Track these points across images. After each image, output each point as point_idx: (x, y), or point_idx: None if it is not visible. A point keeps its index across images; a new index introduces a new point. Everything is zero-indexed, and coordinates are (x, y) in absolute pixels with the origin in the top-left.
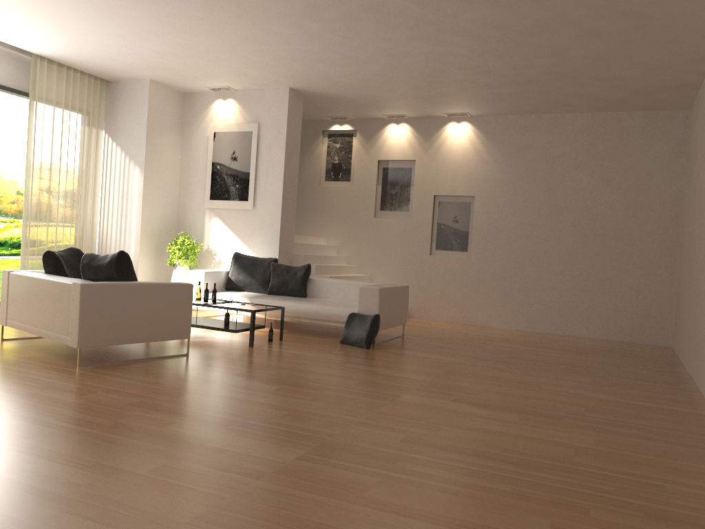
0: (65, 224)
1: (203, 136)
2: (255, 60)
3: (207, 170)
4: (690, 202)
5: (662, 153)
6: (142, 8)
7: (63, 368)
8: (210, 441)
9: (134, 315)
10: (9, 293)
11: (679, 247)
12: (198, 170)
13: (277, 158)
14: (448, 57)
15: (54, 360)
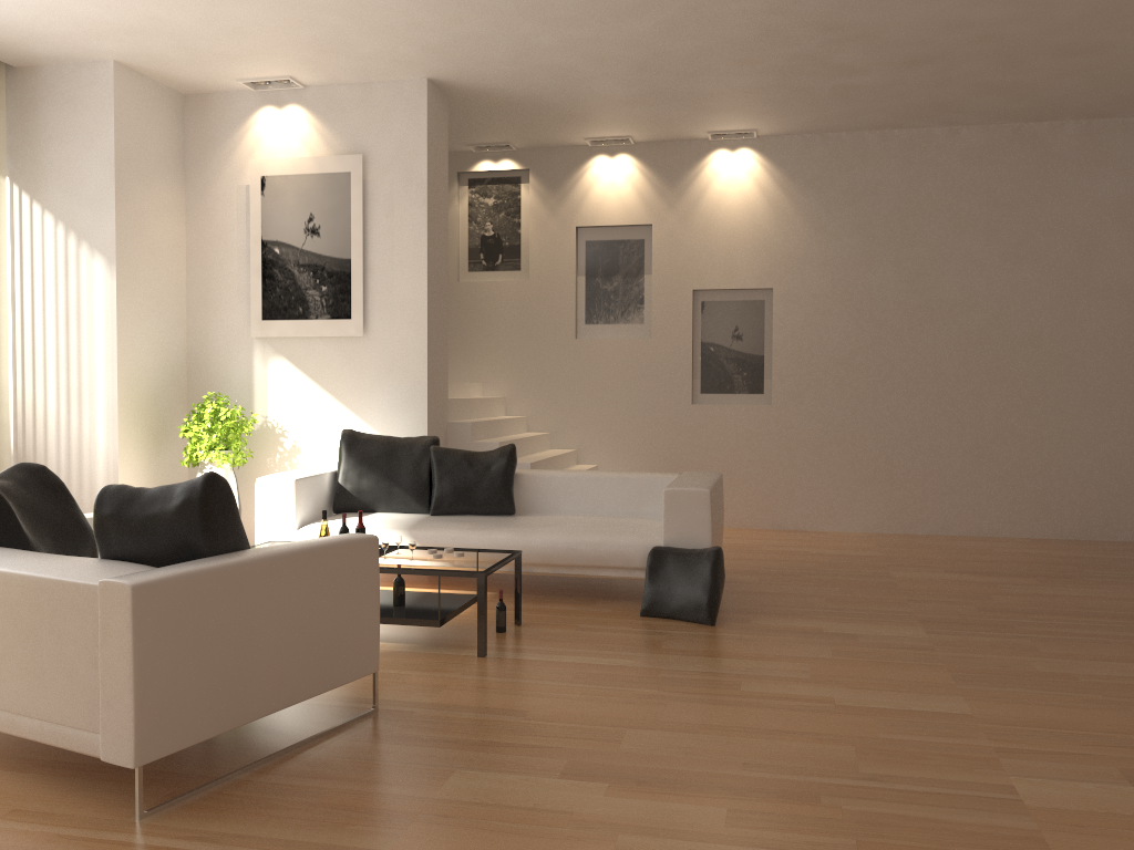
0: None
1: (236, 186)
2: (385, 8)
3: (252, 258)
4: None
5: (1116, 196)
6: None
7: (100, 833)
8: None
9: (263, 644)
10: None
11: None
12: (230, 259)
13: (409, 226)
14: (814, 1)
15: (52, 800)
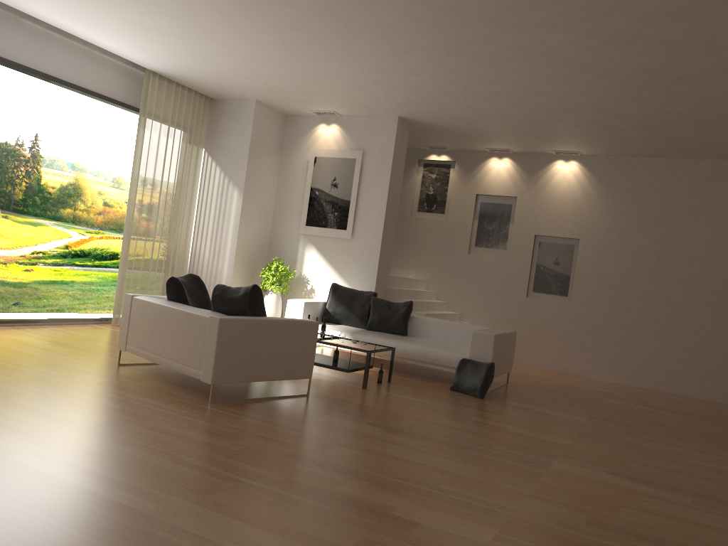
0: (160, 242)
1: (303, 160)
2: (374, 88)
3: (305, 195)
4: None
5: None
6: (278, 34)
7: (196, 404)
8: (393, 509)
9: (264, 353)
10: (131, 318)
11: None
12: (295, 194)
13: (380, 187)
14: (582, 98)
15: (182, 394)
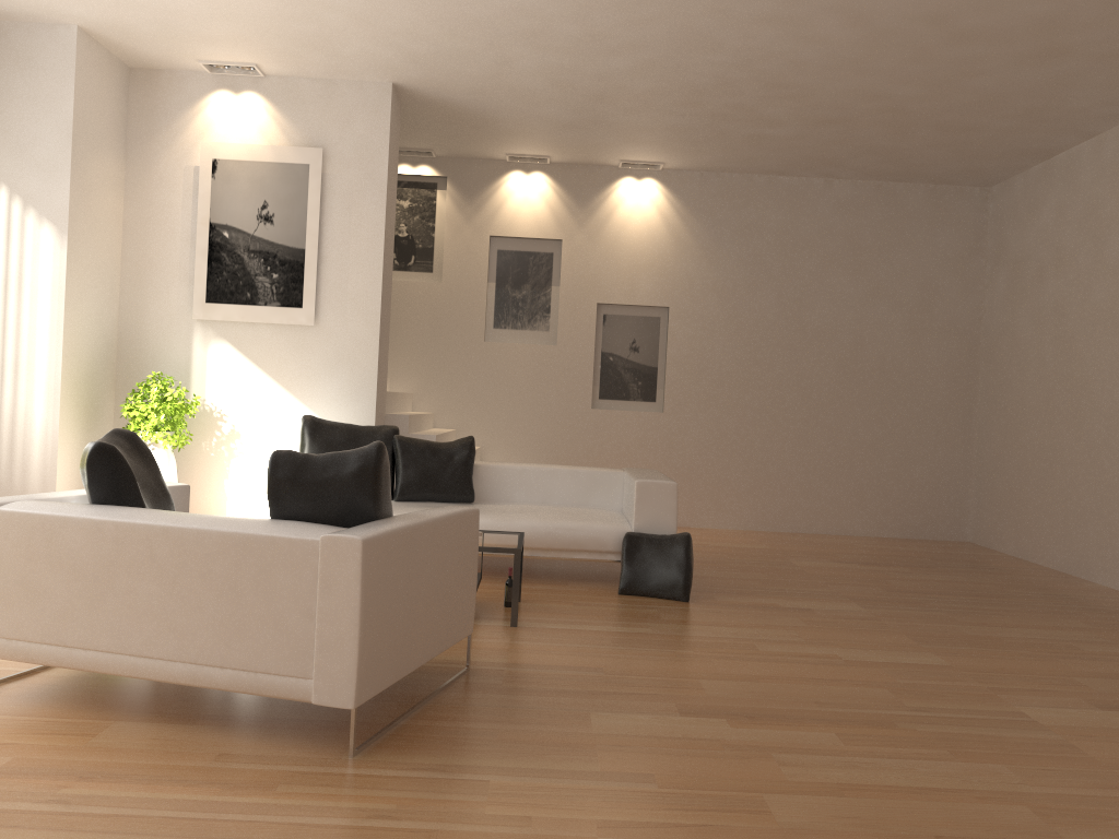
0: None
1: (183, 166)
2: (394, 16)
3: (198, 239)
4: (1037, 327)
5: (953, 251)
6: None
7: (329, 769)
8: None
9: (422, 601)
10: None
11: (977, 392)
12: (172, 238)
13: (367, 222)
14: (775, 62)
15: (248, 745)
